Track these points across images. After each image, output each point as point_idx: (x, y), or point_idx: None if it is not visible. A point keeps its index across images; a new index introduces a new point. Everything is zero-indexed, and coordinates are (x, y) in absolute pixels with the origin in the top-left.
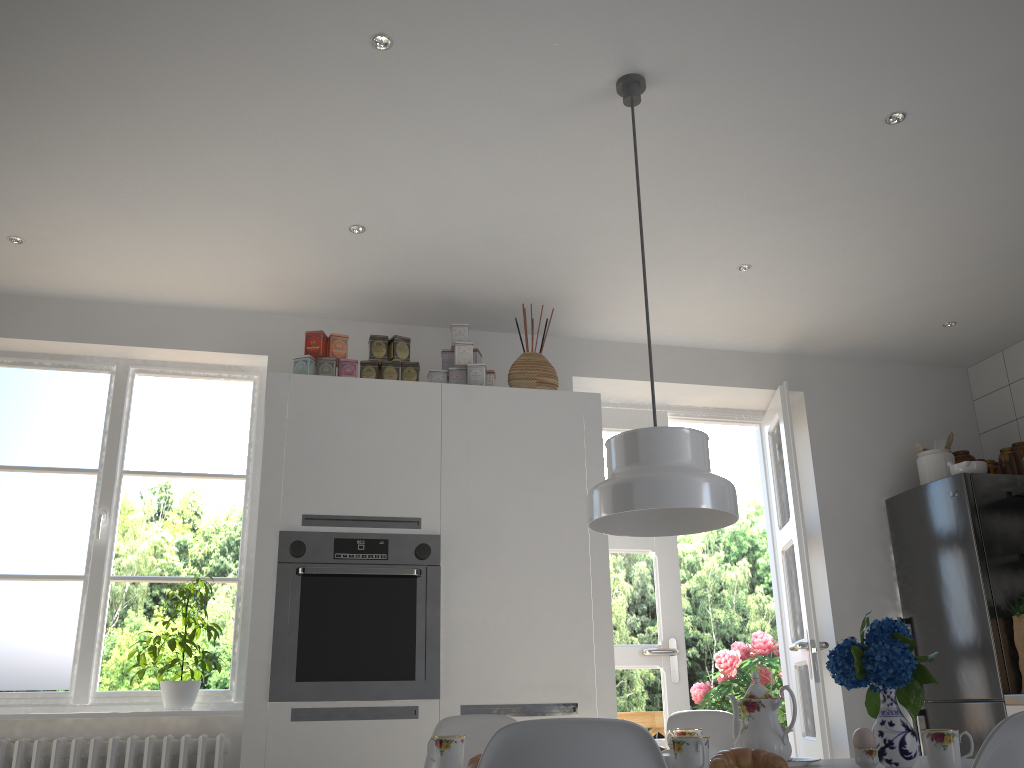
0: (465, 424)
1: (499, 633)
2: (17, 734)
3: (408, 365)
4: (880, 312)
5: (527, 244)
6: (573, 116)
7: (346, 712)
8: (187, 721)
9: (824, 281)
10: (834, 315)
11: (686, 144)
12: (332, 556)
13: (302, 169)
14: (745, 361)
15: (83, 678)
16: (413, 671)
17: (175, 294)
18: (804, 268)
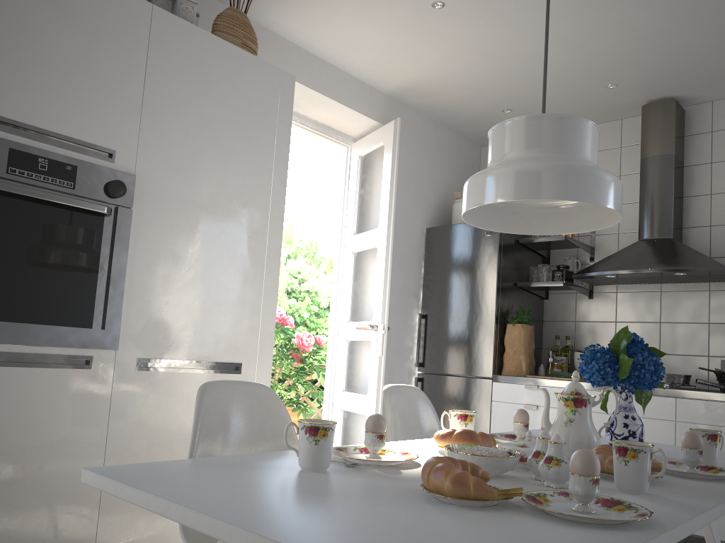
0: (172, 61)
1: (182, 290)
2: None
3: None
4: (480, 85)
5: None
6: None
7: (6, 357)
8: None
9: (475, 43)
10: (452, 76)
11: None
12: (5, 170)
13: None
14: (364, 92)
15: None
16: (91, 319)
17: None
18: (475, 26)
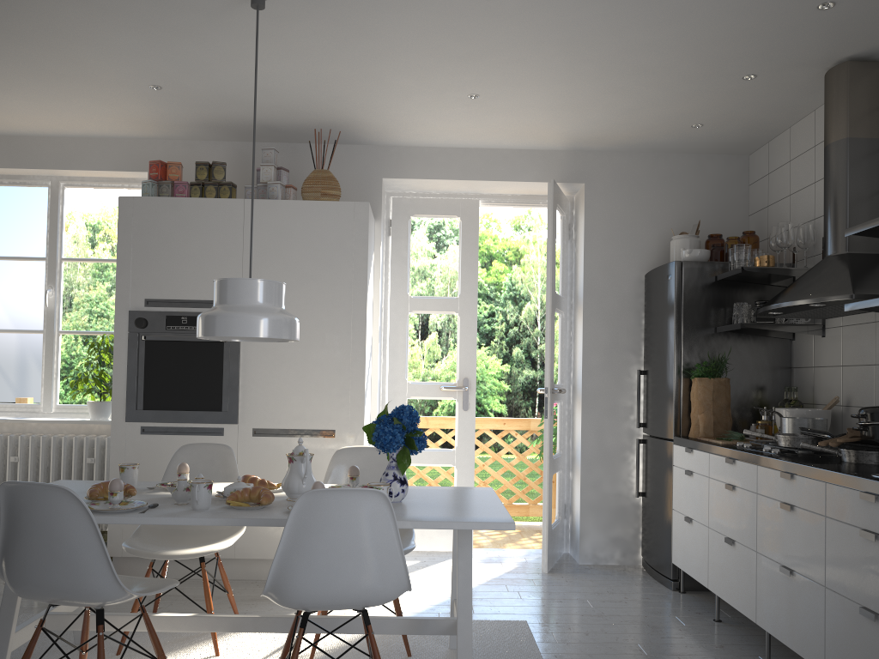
0: (261, 230)
1: (281, 381)
2: (5, 430)
3: (224, 184)
4: (625, 120)
5: (287, 90)
6: (238, 12)
7: (177, 430)
8: (105, 426)
9: (551, 102)
10: (586, 123)
11: (341, 23)
12: (165, 328)
13: (82, 56)
14: (534, 158)
15: (47, 396)
16: (220, 405)
17: (73, 130)
18: (525, 94)
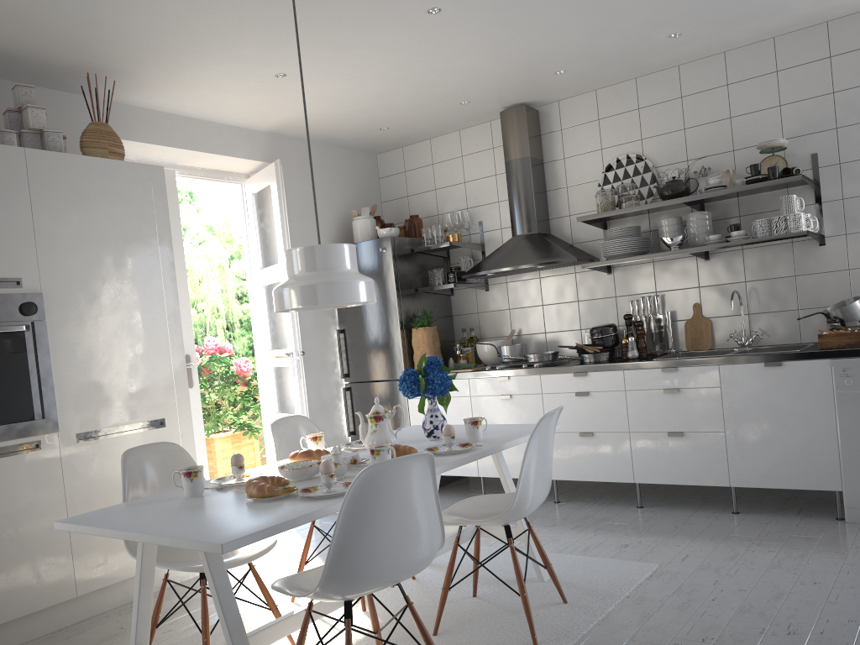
0: (52, 189)
1: (101, 372)
2: None
3: None
4: (349, 116)
5: (118, 27)
6: None
7: None
8: None
9: (328, 93)
10: (319, 114)
11: None
12: None
13: None
14: (243, 136)
15: None
16: (32, 412)
17: None
18: (321, 83)
